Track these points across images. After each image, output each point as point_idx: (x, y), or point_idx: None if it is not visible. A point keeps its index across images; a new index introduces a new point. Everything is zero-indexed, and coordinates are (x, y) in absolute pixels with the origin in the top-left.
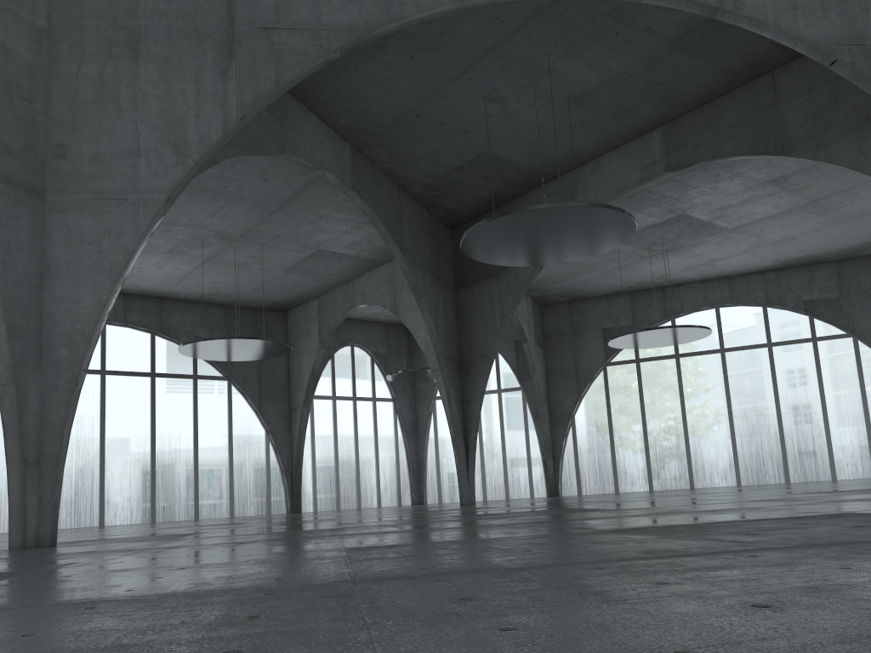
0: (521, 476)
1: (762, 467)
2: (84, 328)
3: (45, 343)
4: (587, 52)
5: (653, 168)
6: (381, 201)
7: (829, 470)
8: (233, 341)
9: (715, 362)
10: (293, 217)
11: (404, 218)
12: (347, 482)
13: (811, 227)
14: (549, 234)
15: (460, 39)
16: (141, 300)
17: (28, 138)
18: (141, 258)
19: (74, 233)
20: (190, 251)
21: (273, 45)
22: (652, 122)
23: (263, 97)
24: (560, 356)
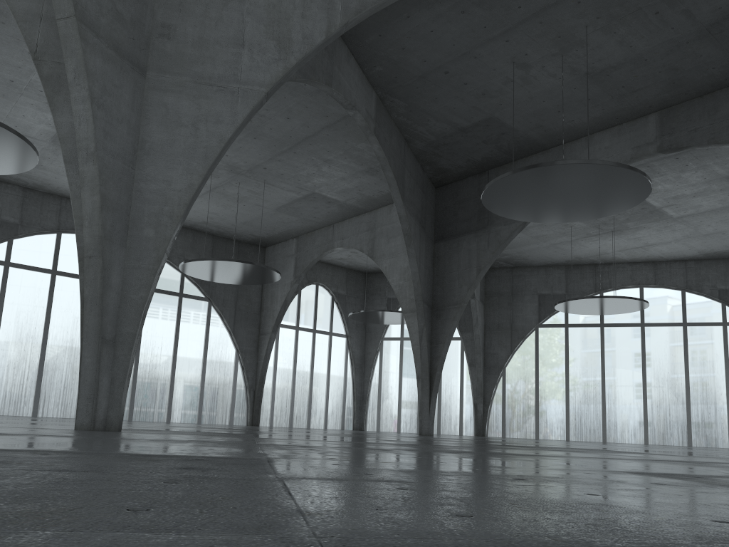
0: (453, 415)
1: (668, 430)
2: (173, 211)
3: (132, 220)
4: (622, 28)
5: (646, 149)
6: (392, 150)
7: (727, 439)
8: (232, 264)
9: (635, 334)
10: (300, 158)
11: (406, 170)
12: (300, 404)
13: None
14: (568, 191)
15: None
16: None
17: (137, 11)
18: None
19: (171, 114)
20: None
21: None
22: (651, 107)
23: (367, 7)
24: (498, 314)
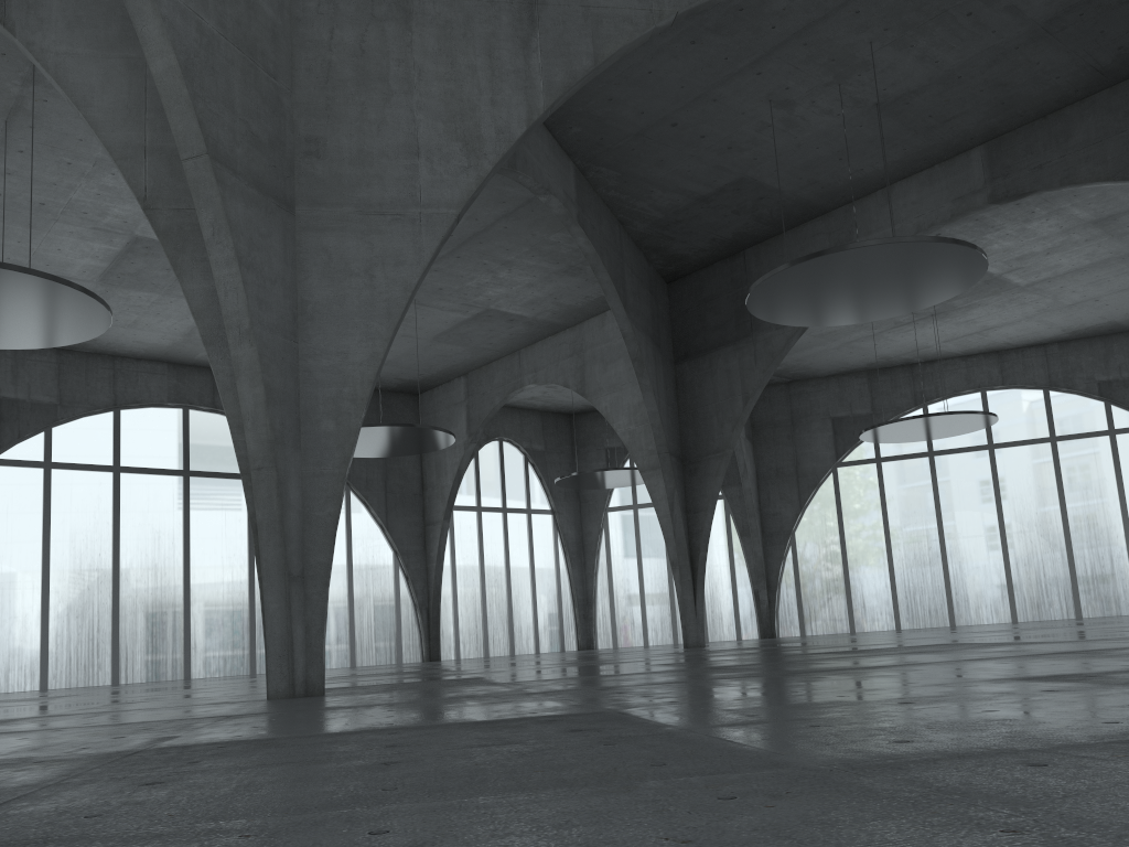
0: (724, 612)
1: (1045, 597)
2: (355, 392)
3: (303, 411)
4: (922, 39)
5: (972, 200)
6: (604, 241)
7: None
8: (384, 429)
9: (982, 462)
10: (467, 263)
11: (625, 266)
12: (497, 620)
13: (1124, 285)
14: (869, 281)
15: (764, 17)
16: None
17: (275, 126)
18: None
19: (336, 260)
20: None
21: (588, 8)
22: (973, 139)
23: (578, 78)
24: (775, 454)
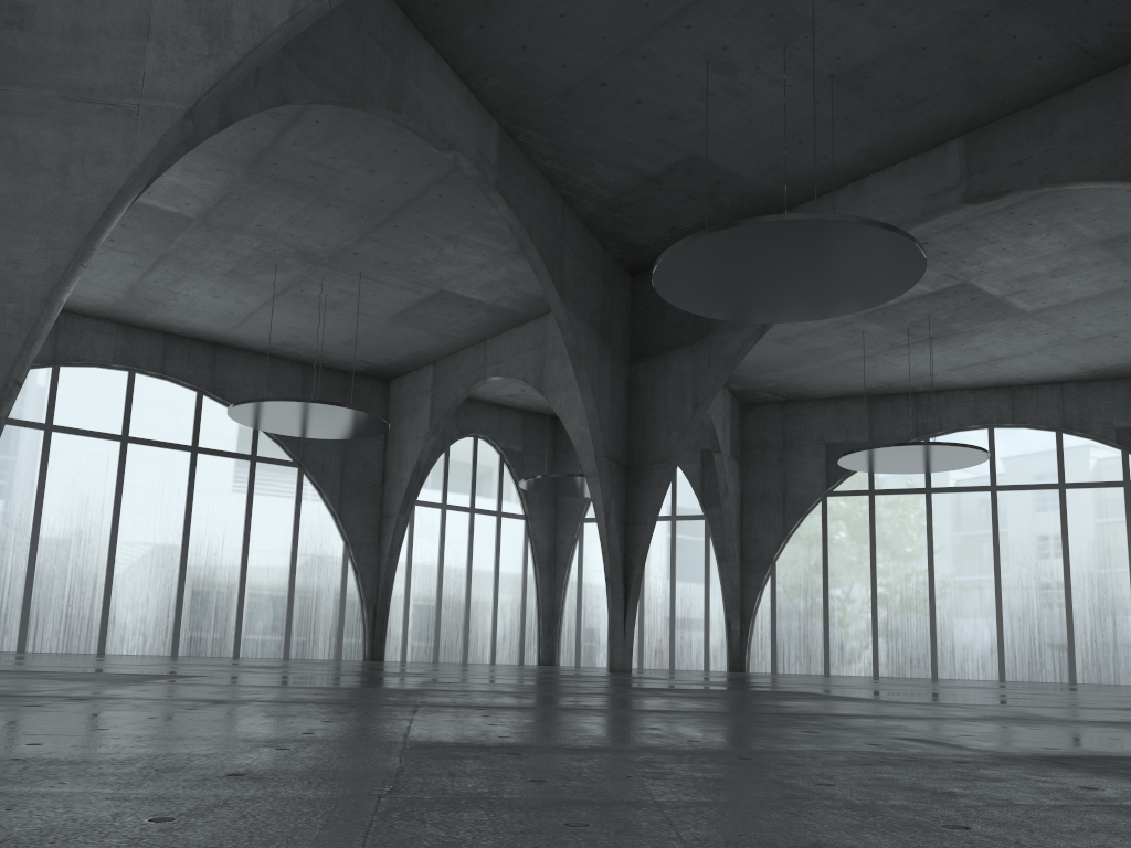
0: (694, 639)
1: (1037, 657)
2: (22, 310)
3: None
4: None
5: (944, 197)
6: (536, 216)
7: None
8: (306, 406)
9: (982, 504)
10: (407, 235)
11: (567, 247)
12: (451, 625)
13: None
14: (789, 268)
15: None
16: (188, 344)
17: None
18: (190, 281)
19: (23, 151)
20: (259, 275)
21: None
22: (950, 128)
23: None
24: (762, 477)
